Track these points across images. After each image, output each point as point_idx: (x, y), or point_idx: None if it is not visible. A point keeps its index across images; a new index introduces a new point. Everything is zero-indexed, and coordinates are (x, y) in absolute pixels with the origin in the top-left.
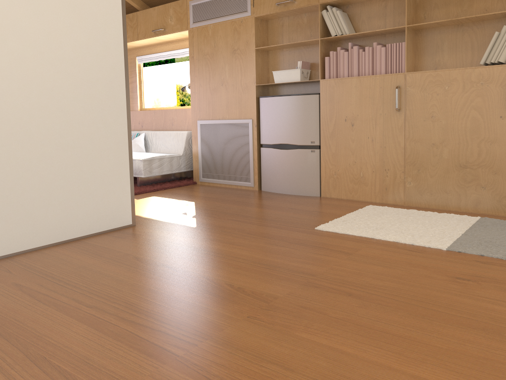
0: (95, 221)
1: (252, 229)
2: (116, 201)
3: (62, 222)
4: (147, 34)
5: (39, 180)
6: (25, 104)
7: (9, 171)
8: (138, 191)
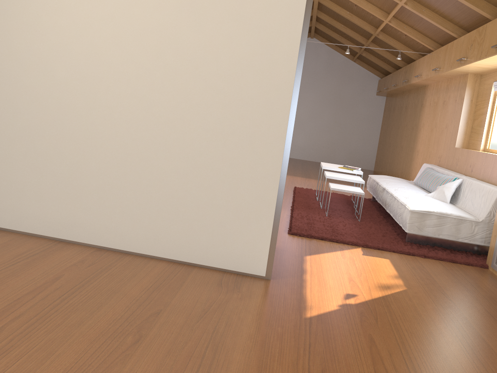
0: (219, 255)
1: (348, 369)
2: (249, 242)
3: (183, 242)
4: (488, 52)
5: (168, 193)
6: (170, 116)
7: (143, 177)
8: (387, 246)
